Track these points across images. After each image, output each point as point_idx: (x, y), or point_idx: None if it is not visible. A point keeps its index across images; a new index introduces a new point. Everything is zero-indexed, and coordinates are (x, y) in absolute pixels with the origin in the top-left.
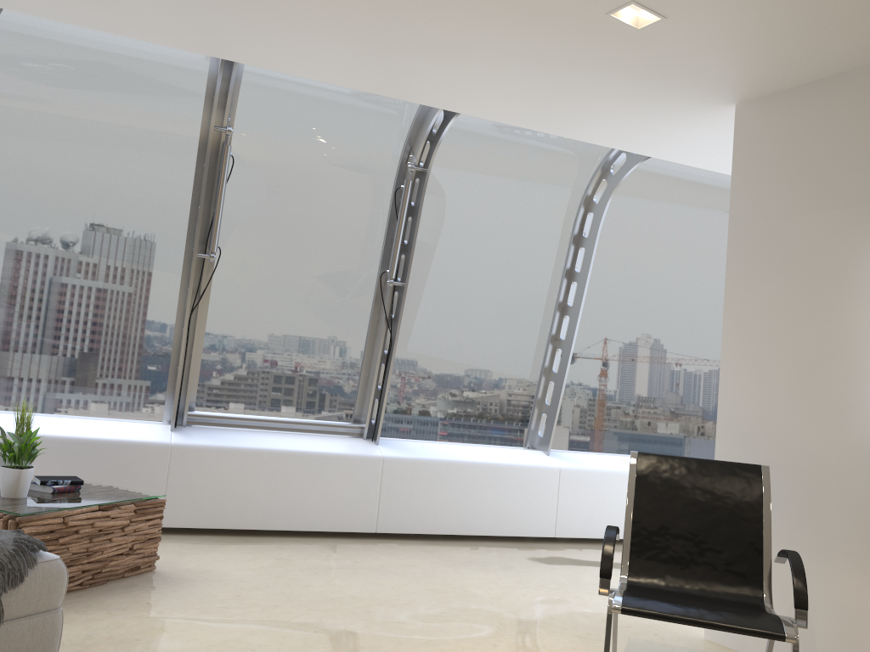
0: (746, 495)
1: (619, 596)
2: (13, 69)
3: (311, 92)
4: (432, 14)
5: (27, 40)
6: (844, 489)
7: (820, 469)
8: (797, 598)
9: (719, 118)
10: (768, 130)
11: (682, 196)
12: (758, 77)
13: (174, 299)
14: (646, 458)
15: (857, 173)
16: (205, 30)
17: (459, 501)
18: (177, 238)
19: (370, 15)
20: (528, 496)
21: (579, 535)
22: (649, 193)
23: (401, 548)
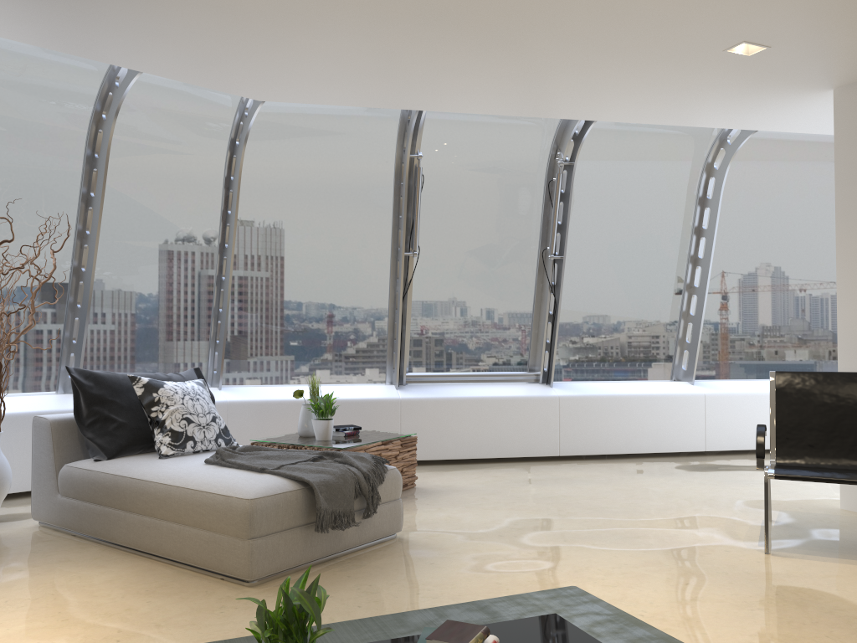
0: None
1: (772, 468)
2: (263, 133)
3: (477, 116)
4: (589, 67)
5: (273, 111)
6: None
7: None
8: None
9: (820, 99)
10: None
11: (793, 152)
12: (849, 71)
13: (386, 288)
14: (782, 375)
15: None
16: (417, 96)
17: (622, 427)
18: (385, 241)
19: (542, 73)
20: (679, 419)
21: (726, 448)
22: (763, 154)
23: (582, 466)
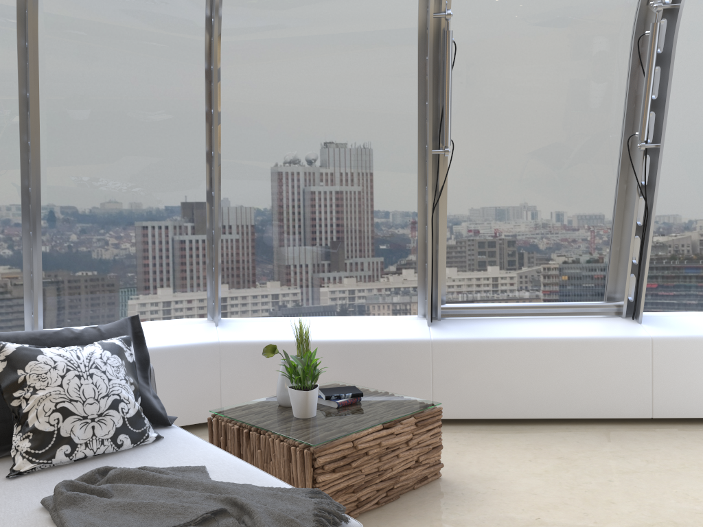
0: None
1: None
2: (244, 6)
3: None
4: None
5: None
6: None
7: None
8: None
9: None
10: None
11: None
12: None
13: (413, 199)
14: None
15: None
16: None
17: None
18: (409, 138)
19: None
20: None
21: None
22: None
23: (689, 438)
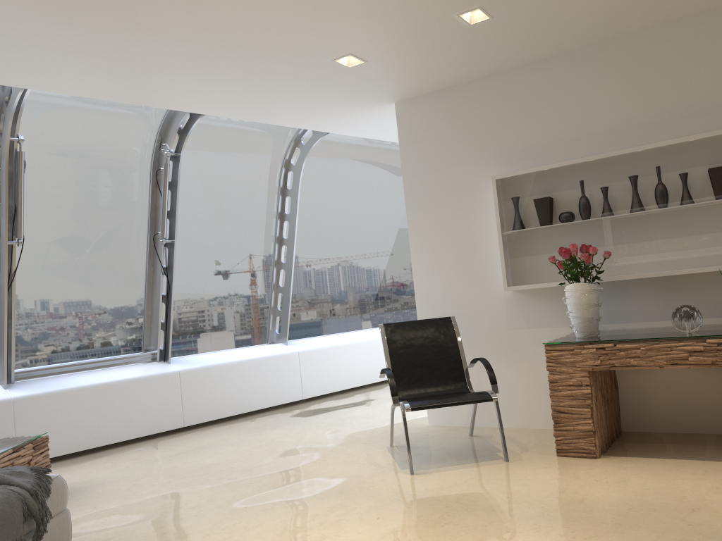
0: (447, 334)
1: (406, 402)
2: None
3: (83, 103)
4: (220, 61)
5: None
6: (492, 320)
7: (478, 312)
8: (491, 379)
9: (383, 110)
10: (417, 119)
11: (345, 153)
12: (410, 89)
13: None
14: (388, 326)
15: (472, 144)
16: (33, 72)
17: (237, 390)
18: None
19: (174, 62)
20: (281, 375)
21: (317, 394)
22: (325, 154)
23: (209, 432)
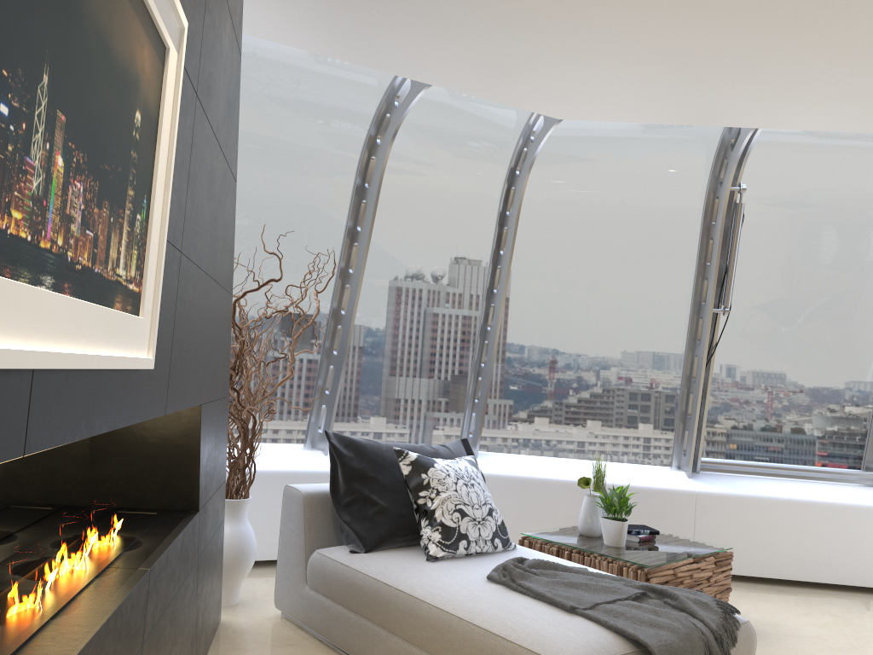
0: None
1: None
2: (547, 161)
3: (824, 139)
4: None
5: (562, 135)
6: None
7: None
8: None
9: None
10: None
11: None
12: None
13: (681, 351)
14: None
15: None
16: (771, 108)
17: None
18: (684, 294)
19: None
20: None
21: None
22: None
23: None
